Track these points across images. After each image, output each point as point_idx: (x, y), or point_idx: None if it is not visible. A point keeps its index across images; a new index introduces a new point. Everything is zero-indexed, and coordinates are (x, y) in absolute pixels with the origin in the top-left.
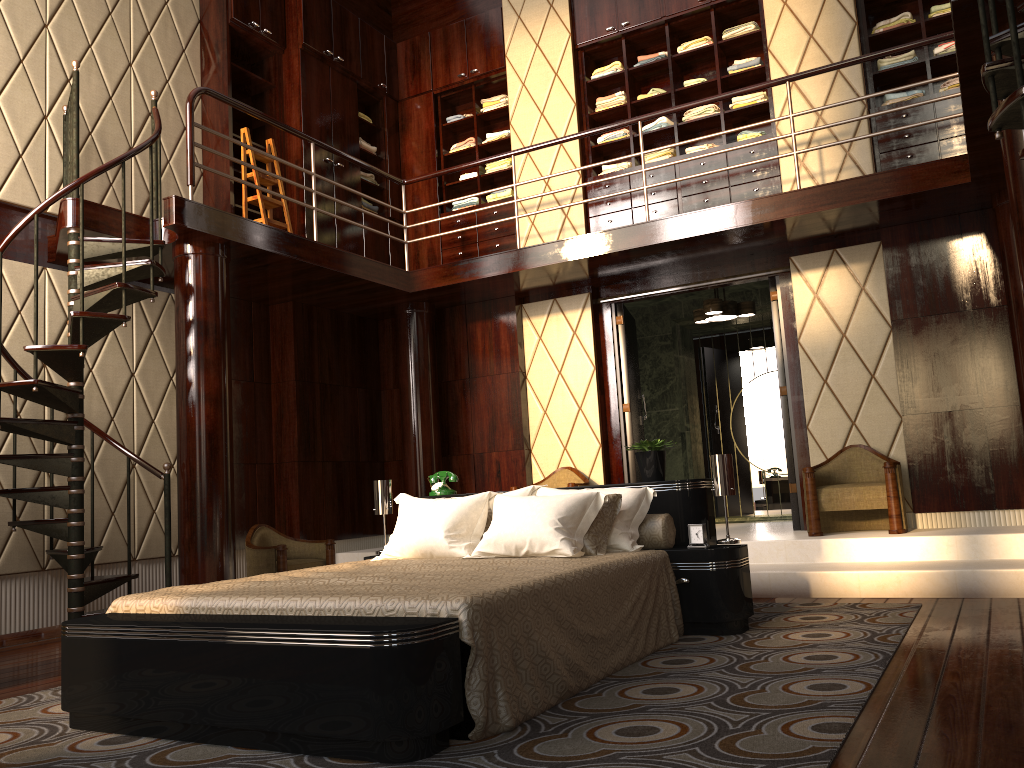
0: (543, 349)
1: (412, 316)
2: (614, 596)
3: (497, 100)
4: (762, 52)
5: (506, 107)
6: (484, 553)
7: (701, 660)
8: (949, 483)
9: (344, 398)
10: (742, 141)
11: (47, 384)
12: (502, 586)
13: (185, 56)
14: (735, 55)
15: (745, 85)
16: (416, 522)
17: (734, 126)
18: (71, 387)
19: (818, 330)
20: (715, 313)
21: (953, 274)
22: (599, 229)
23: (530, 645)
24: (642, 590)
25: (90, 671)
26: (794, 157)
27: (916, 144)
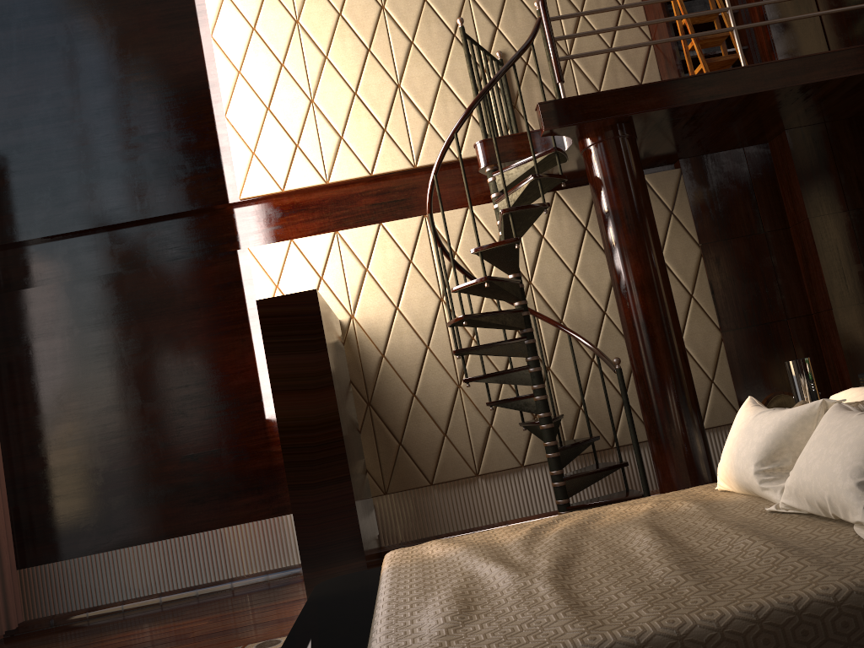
0: None
1: None
2: None
3: None
4: None
5: None
6: (791, 506)
7: None
8: None
9: None
10: None
11: (476, 316)
12: None
13: None
14: None
15: None
16: (733, 447)
17: None
18: (508, 309)
19: None
20: None
21: None
22: None
23: None
24: None
25: None
26: None
27: None
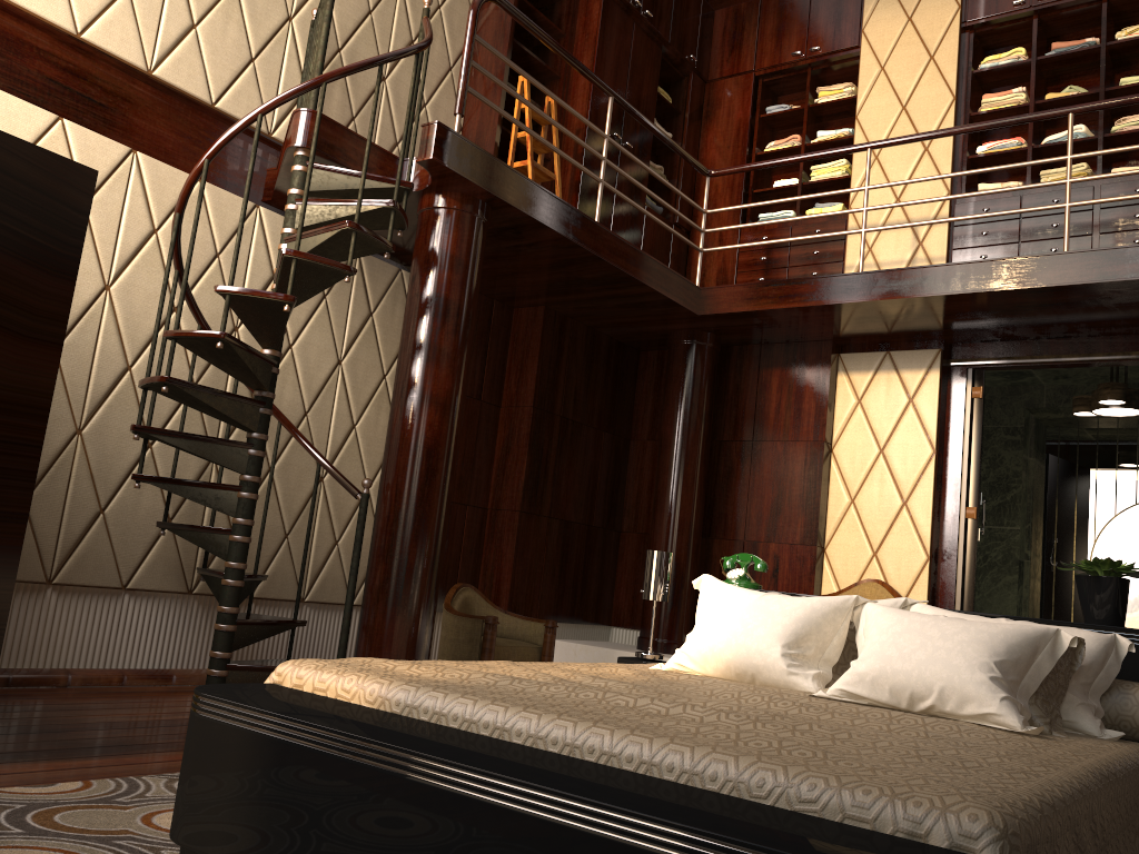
0: (861, 416)
1: (691, 348)
2: (1125, 825)
3: (839, 89)
4: None
5: (851, 98)
6: (850, 694)
7: None
8: None
9: (586, 441)
10: None
11: (236, 342)
12: (1020, 792)
13: None
14: None
15: None
16: (734, 623)
17: None
18: (265, 354)
19: None
20: (1112, 403)
21: None
22: None
23: None
24: None
25: (225, 785)
26: None
27: None
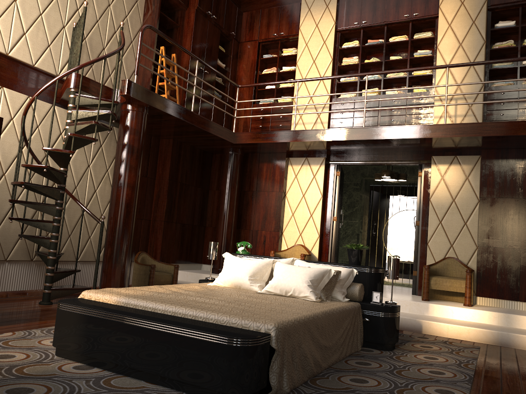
0: (296, 182)
1: (232, 155)
2: (336, 326)
3: (291, 50)
4: (432, 48)
5: (295, 55)
6: (268, 291)
7: (375, 364)
8: (496, 284)
9: (191, 191)
10: (416, 92)
11: (51, 168)
12: (290, 318)
13: (137, 4)
14: (418, 47)
15: (421, 63)
16: (234, 269)
17: (412, 83)
18: (62, 171)
19: (441, 195)
20: (386, 177)
21: (515, 178)
22: (335, 125)
23: (299, 350)
24: (348, 323)
25: (71, 329)
26: (445, 107)
27: (506, 109)
